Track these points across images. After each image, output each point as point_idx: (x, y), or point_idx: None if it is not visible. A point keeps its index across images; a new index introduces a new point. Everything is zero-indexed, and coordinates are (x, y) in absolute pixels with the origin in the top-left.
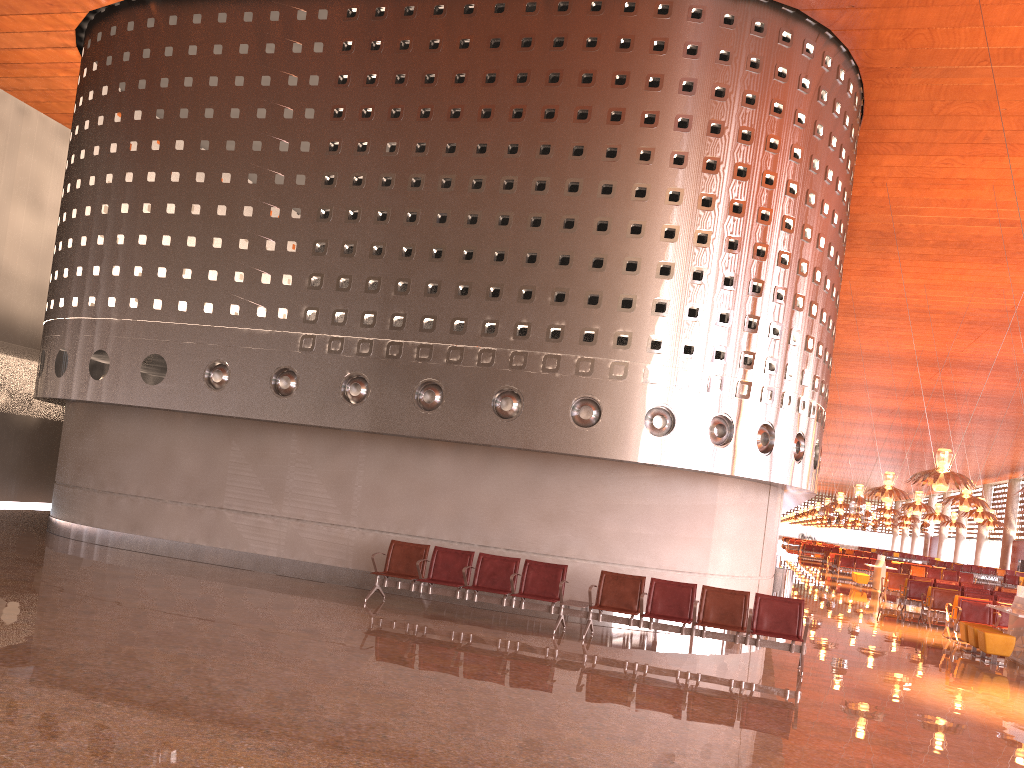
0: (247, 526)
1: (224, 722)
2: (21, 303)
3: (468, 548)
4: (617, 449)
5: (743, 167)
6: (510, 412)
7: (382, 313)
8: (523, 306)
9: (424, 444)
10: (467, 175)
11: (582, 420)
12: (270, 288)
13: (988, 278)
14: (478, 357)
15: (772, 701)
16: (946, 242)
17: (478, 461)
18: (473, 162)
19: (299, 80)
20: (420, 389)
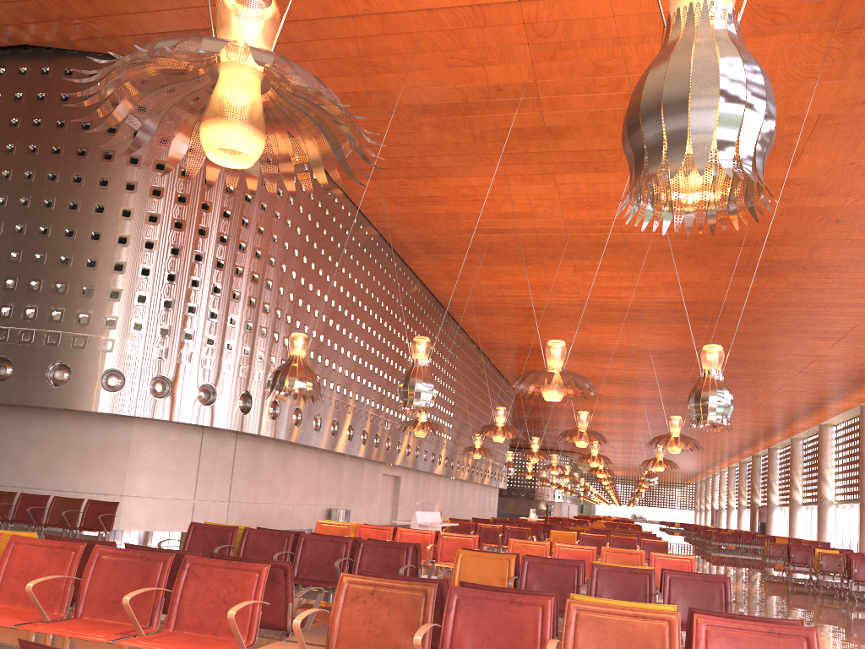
0: None
1: None
2: None
3: None
4: (23, 397)
5: (132, 183)
6: None
7: None
8: None
9: None
10: None
11: None
12: None
13: (536, 277)
14: None
15: None
16: (474, 249)
17: None
18: None
19: None
20: None
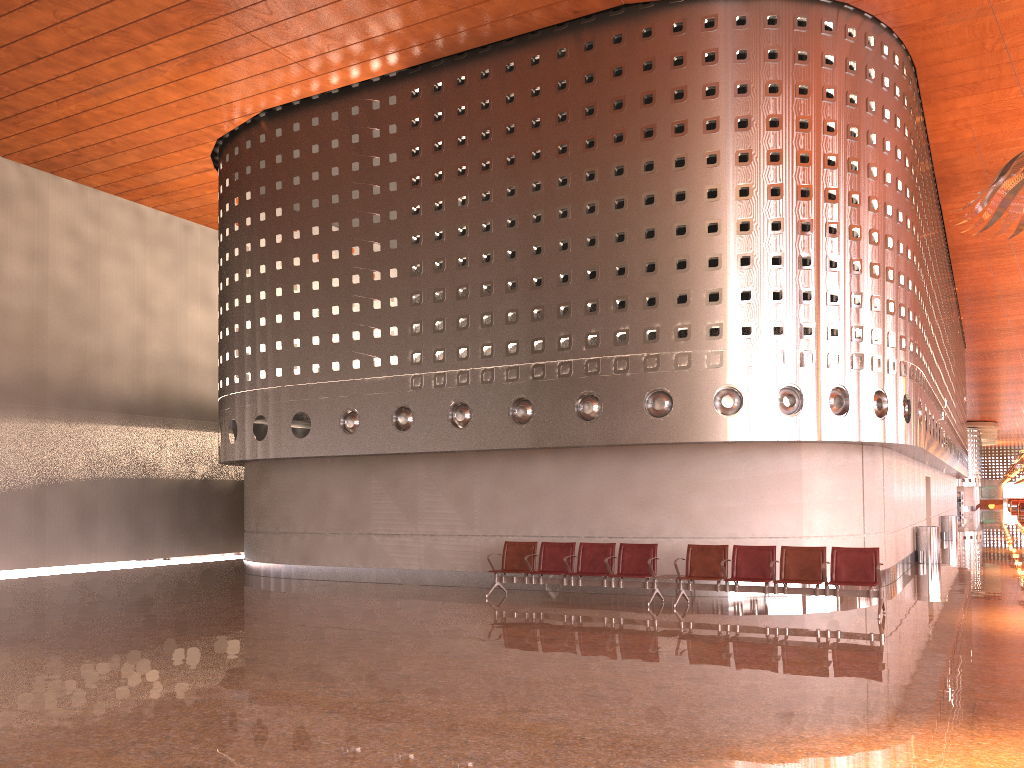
0: (392, 546)
1: (318, 680)
2: (207, 386)
3: (576, 541)
4: (691, 432)
5: (775, 152)
6: (592, 414)
7: (473, 345)
8: (590, 318)
9: (526, 454)
10: (527, 212)
11: (656, 411)
12: (381, 340)
13: None
14: (558, 370)
15: (822, 639)
16: None
17: (574, 462)
18: (531, 200)
19: (381, 160)
20: (514, 406)
